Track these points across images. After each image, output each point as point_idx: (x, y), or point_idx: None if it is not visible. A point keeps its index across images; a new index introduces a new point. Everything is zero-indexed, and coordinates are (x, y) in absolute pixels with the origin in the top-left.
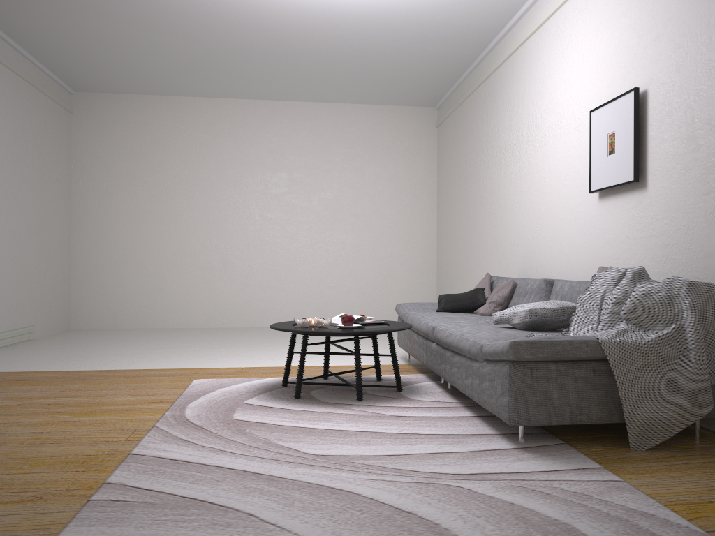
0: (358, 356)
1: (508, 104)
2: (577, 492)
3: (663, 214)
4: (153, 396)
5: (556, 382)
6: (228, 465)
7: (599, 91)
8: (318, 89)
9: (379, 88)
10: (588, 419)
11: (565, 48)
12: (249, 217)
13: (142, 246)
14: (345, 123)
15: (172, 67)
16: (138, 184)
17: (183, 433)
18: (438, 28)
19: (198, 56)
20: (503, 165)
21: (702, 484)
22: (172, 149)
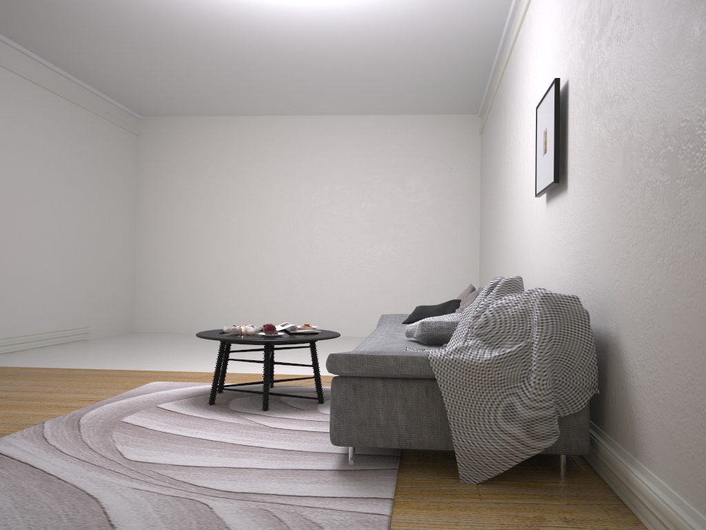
0: (266, 366)
1: (509, 106)
2: (315, 522)
3: (575, 218)
4: (94, 394)
5: (382, 400)
6: (38, 463)
7: (547, 85)
8: (353, 102)
9: (411, 97)
10: (419, 443)
11: (533, 42)
12: (293, 228)
13: (196, 256)
14: (386, 135)
15: (210, 89)
16: (194, 199)
17: (55, 430)
18: (436, 33)
19: (226, 77)
20: (506, 171)
21: (476, 528)
22: (223, 165)
